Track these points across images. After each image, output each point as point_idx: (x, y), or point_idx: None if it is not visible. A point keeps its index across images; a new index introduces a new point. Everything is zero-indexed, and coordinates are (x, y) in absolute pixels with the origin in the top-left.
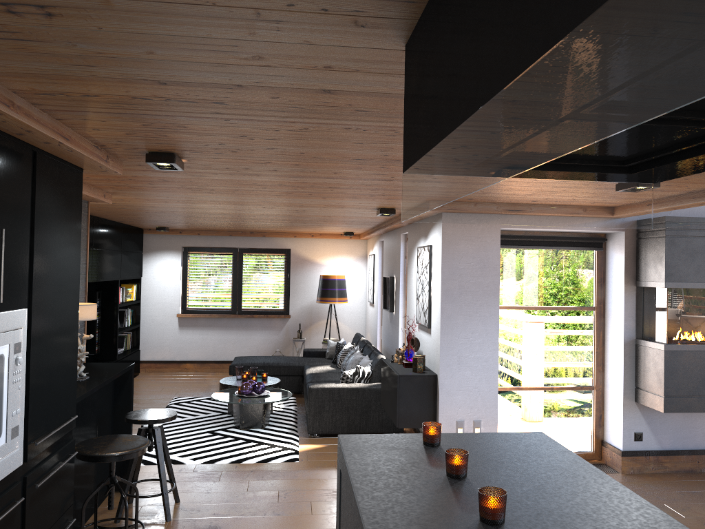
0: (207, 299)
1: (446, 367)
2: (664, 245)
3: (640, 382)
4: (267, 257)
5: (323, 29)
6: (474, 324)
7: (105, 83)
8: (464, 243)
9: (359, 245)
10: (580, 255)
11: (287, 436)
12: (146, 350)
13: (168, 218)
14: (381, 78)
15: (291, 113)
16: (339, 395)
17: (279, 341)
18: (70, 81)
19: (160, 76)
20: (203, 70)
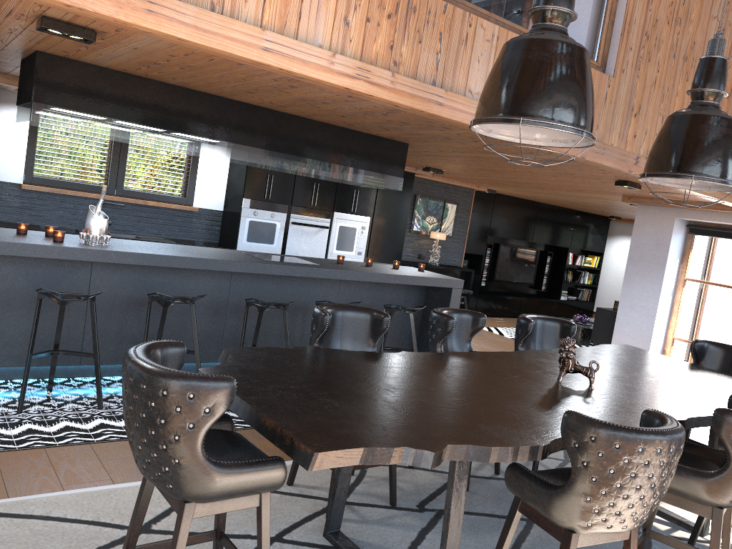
0: None
1: (622, 307)
2: None
3: None
4: None
5: None
6: (644, 282)
7: None
8: (648, 226)
9: None
10: None
11: None
12: (601, 306)
13: (579, 206)
14: None
15: None
16: None
17: None
18: None
19: None
20: None
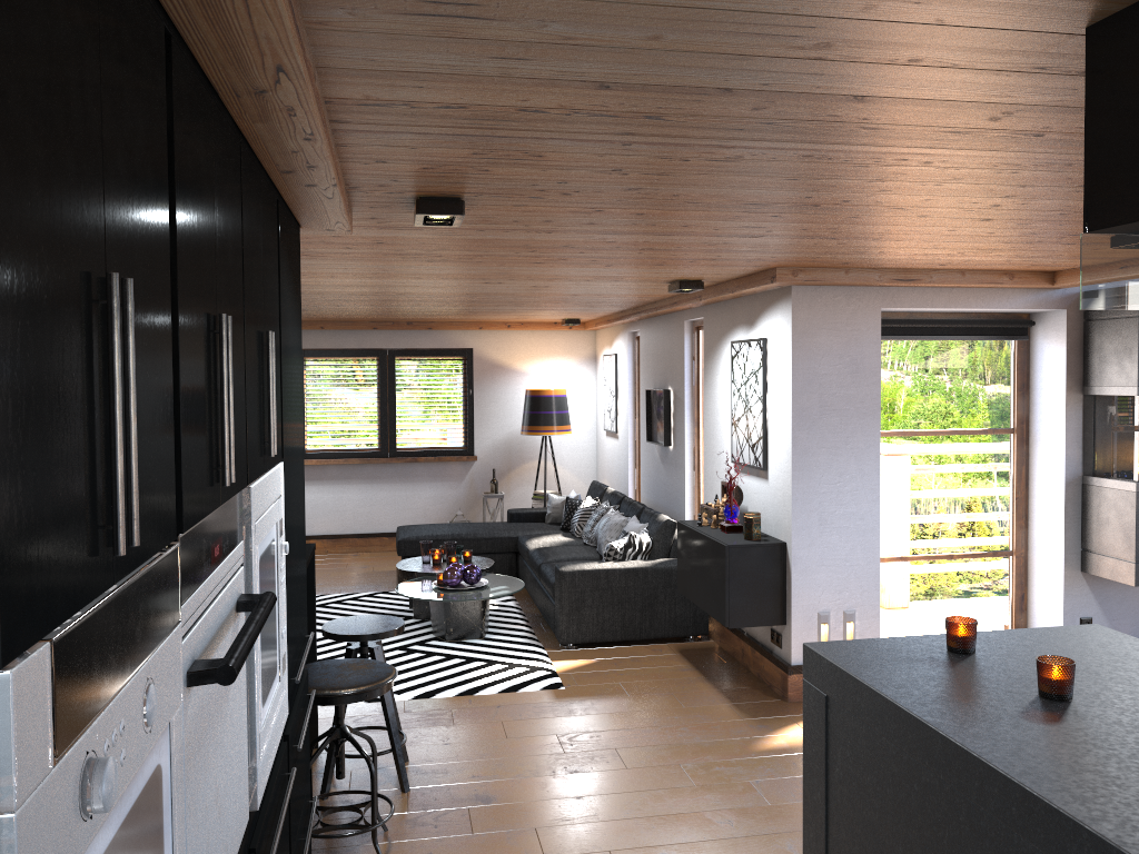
0: (338, 435)
1: (801, 530)
2: (1137, 330)
3: (1091, 542)
4: (435, 364)
5: (991, 2)
6: (842, 461)
7: (506, 87)
8: (826, 334)
9: (584, 340)
10: (990, 349)
11: (527, 649)
12: None
13: None
14: (973, 78)
15: (748, 134)
16: (608, 580)
17: (459, 498)
18: (450, 84)
19: (616, 75)
20: (702, 66)
